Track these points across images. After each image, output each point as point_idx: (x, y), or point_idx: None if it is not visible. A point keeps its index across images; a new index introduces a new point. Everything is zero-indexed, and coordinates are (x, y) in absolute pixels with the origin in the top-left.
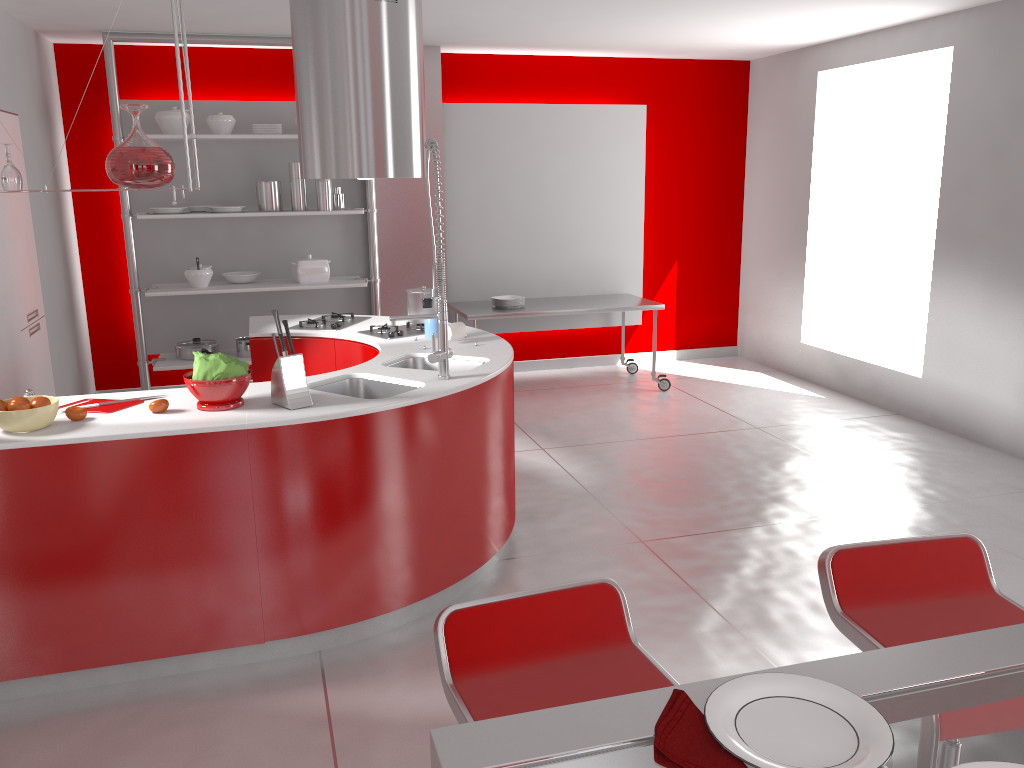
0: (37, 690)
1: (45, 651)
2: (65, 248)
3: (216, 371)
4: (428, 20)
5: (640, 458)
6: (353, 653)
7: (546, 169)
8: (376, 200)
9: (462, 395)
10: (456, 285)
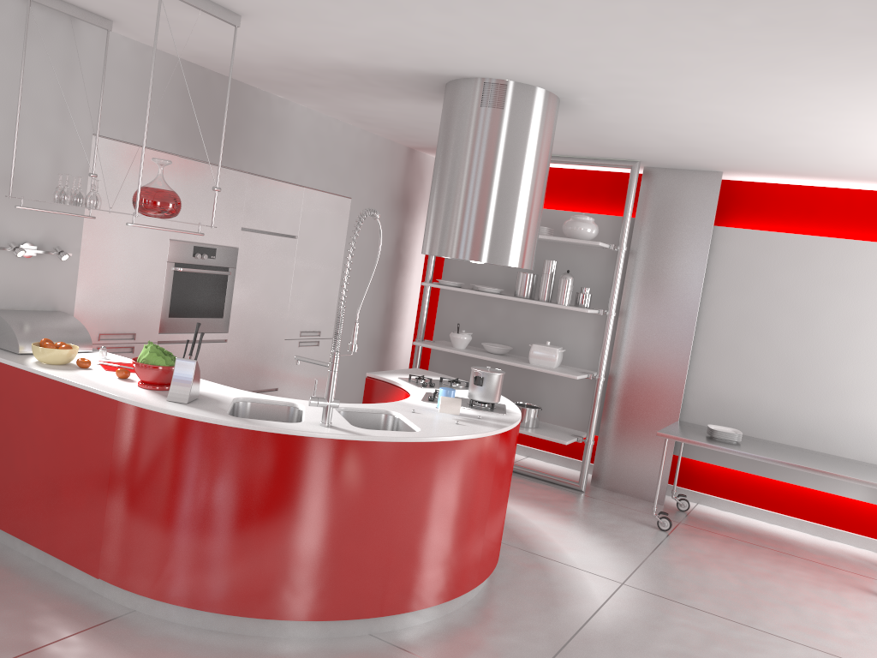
0: (4, 540)
1: (5, 513)
2: (393, 300)
3: (144, 356)
4: (649, 139)
5: (702, 639)
6: (143, 624)
7: (824, 307)
8: (629, 307)
9: (310, 441)
10: (694, 406)
